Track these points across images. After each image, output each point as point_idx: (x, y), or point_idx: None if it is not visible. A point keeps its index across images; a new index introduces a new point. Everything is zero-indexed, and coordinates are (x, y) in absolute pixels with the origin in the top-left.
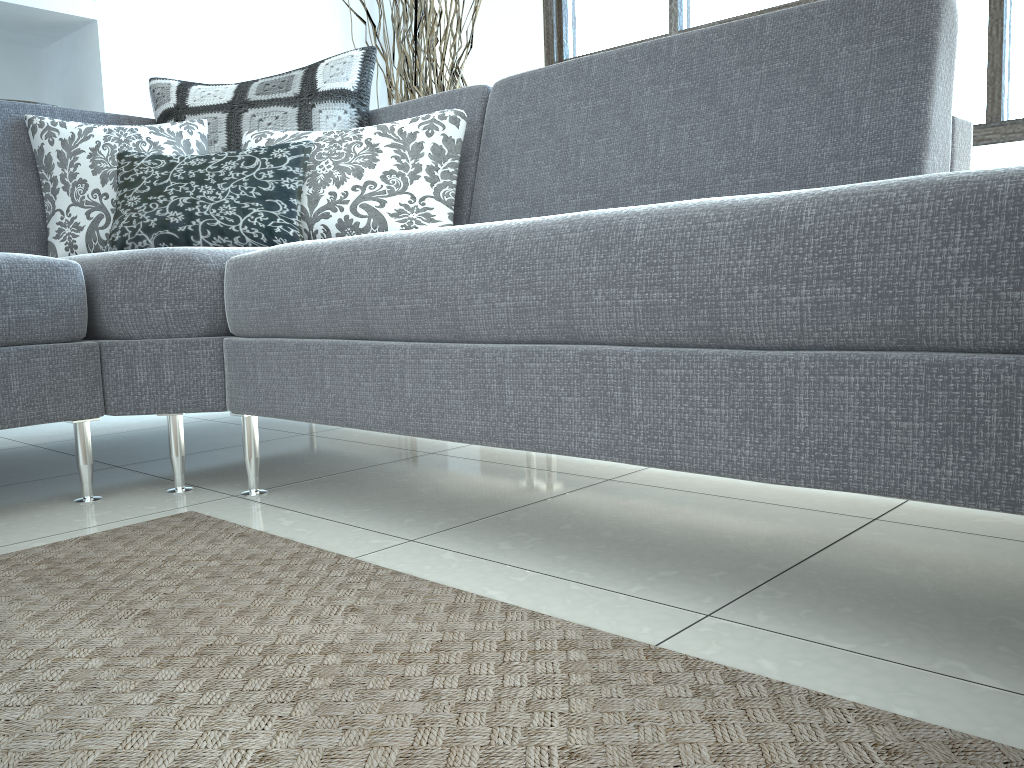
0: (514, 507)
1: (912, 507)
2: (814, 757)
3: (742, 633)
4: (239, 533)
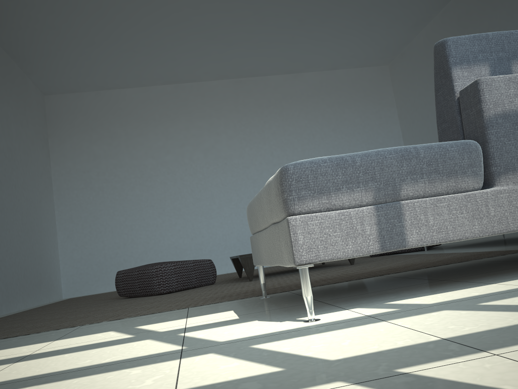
0: (511, 261)
1: (452, 282)
2: (334, 281)
3: (376, 278)
4: (502, 254)
